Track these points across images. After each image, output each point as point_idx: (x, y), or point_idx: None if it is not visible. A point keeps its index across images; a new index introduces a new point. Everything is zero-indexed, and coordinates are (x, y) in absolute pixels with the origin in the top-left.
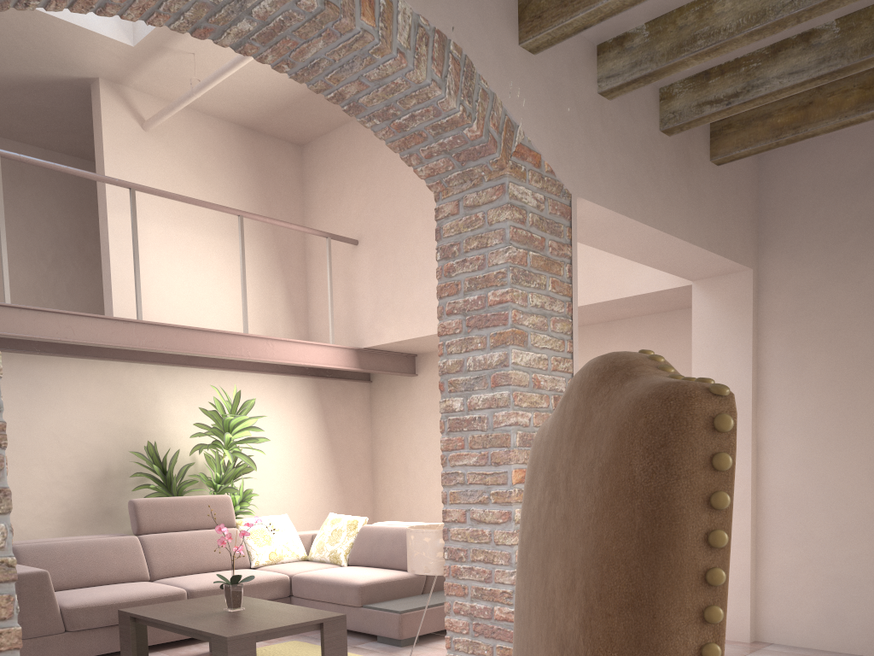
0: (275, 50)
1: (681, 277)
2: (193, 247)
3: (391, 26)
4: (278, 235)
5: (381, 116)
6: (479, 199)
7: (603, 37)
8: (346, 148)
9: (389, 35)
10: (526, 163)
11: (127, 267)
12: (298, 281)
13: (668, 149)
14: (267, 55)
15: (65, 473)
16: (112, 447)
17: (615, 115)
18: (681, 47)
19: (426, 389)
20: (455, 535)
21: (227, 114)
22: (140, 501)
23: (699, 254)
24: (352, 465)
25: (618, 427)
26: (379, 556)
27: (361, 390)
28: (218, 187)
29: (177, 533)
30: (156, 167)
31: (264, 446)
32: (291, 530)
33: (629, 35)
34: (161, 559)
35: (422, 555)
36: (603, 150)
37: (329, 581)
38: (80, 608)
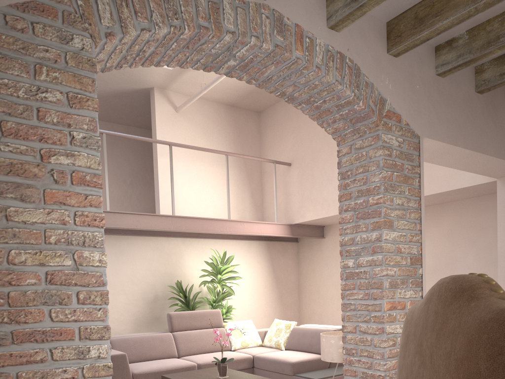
0: (247, 73)
1: (489, 176)
2: (201, 173)
3: (312, 53)
4: (246, 163)
5: (306, 102)
6: (363, 144)
7: (438, 41)
8: (284, 112)
9: (311, 58)
10: (391, 121)
11: (167, 186)
12: (257, 187)
13: (481, 102)
14: (243, 76)
15: (135, 298)
16: (158, 283)
17: (447, 86)
18: (489, 43)
19: (330, 246)
20: (349, 340)
21: (219, 99)
22: (173, 314)
23: (501, 163)
24: (287, 290)
25: (468, 336)
26: (303, 345)
27: (292, 247)
28: (215, 139)
29: (192, 331)
30: (182, 131)
31: (238, 280)
32: (253, 329)
33: (455, 39)
34: (183, 346)
35: (329, 350)
36: (439, 108)
37: (275, 359)
38: (142, 374)
